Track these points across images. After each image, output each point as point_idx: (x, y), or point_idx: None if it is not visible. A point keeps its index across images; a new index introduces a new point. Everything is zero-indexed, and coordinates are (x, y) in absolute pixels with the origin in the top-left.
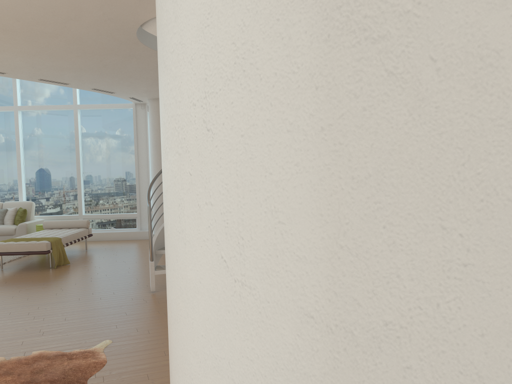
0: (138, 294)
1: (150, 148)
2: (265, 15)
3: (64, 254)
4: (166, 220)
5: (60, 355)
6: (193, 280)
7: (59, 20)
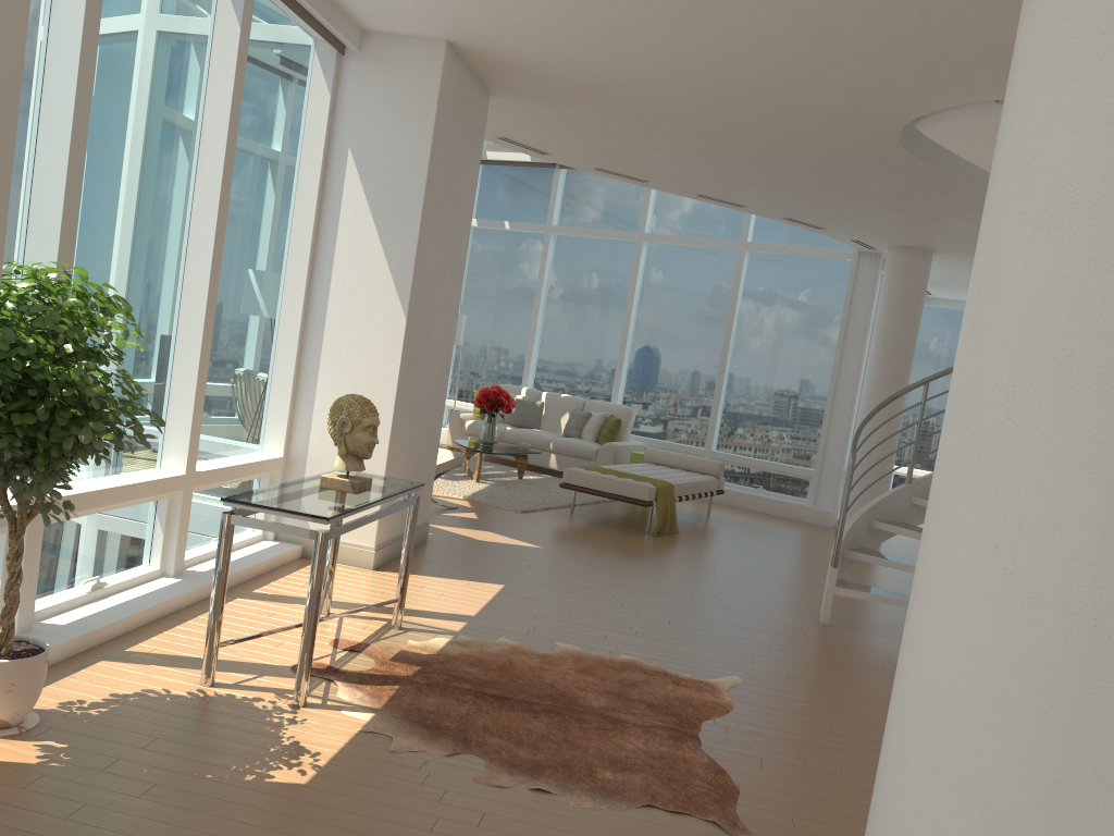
0: (794, 621)
1: (868, 345)
2: (1090, 330)
3: (673, 515)
4: (936, 495)
5: (661, 673)
6: (957, 562)
7: (766, 108)
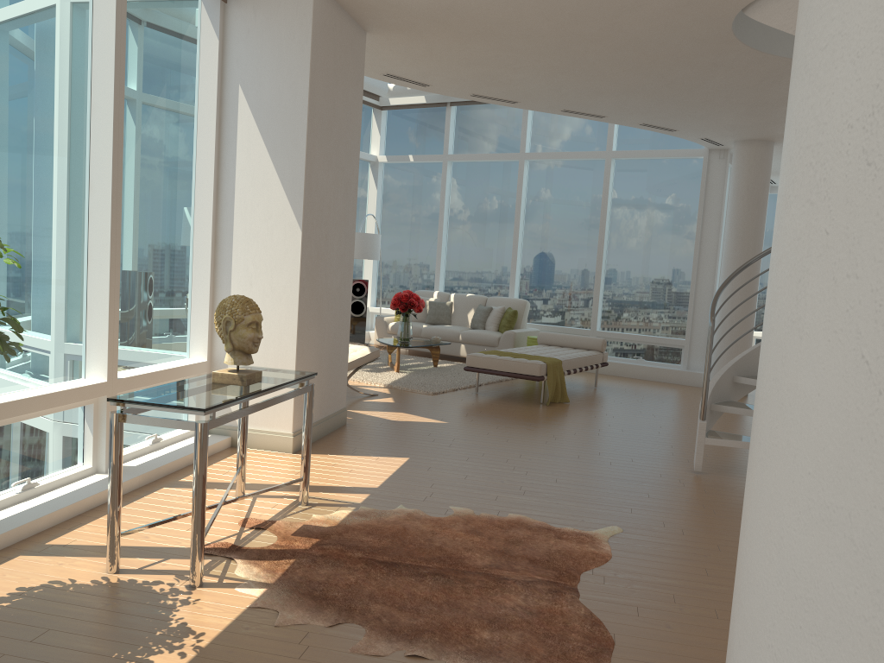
0: (671, 471)
1: (723, 229)
2: None
3: (563, 387)
4: (771, 306)
5: (545, 528)
6: (806, 391)
7: (608, 13)
